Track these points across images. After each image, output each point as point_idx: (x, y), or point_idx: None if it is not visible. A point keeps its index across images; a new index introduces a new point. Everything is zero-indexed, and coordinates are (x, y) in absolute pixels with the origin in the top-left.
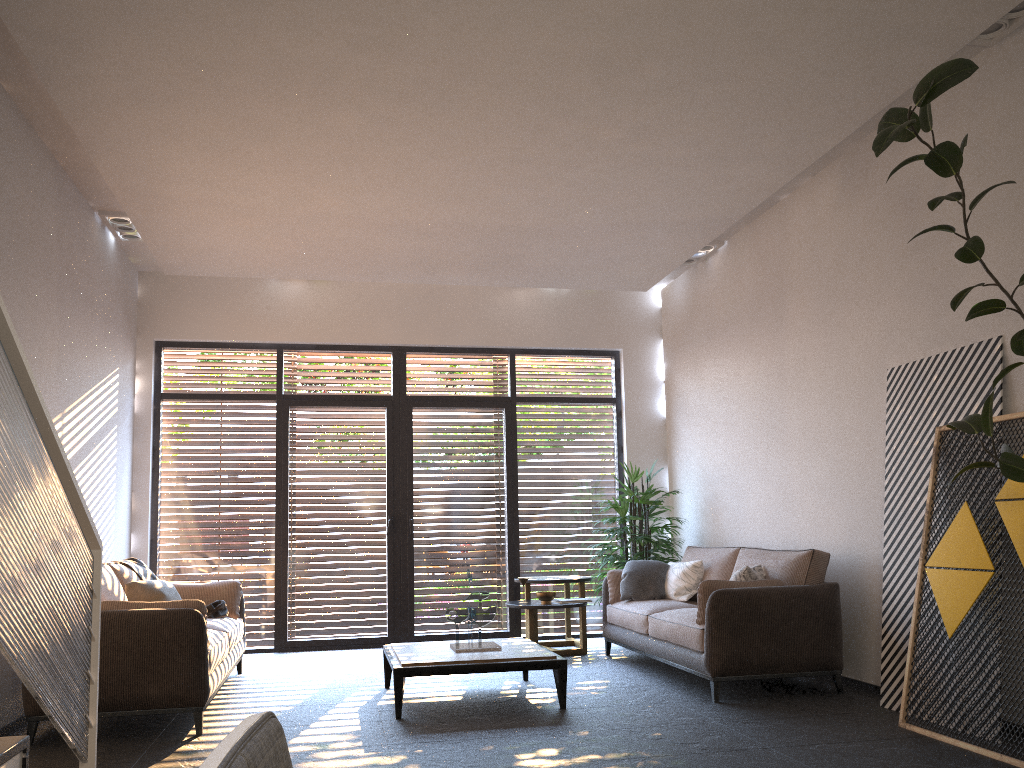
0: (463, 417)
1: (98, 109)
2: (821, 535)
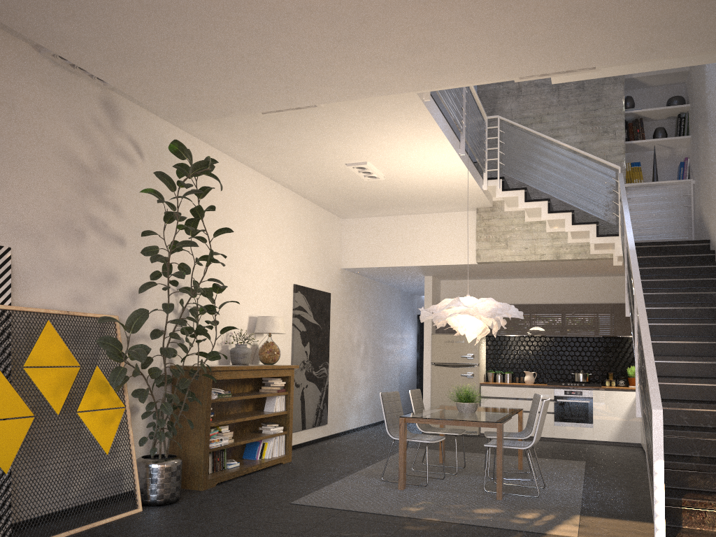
0: None
1: None
2: None
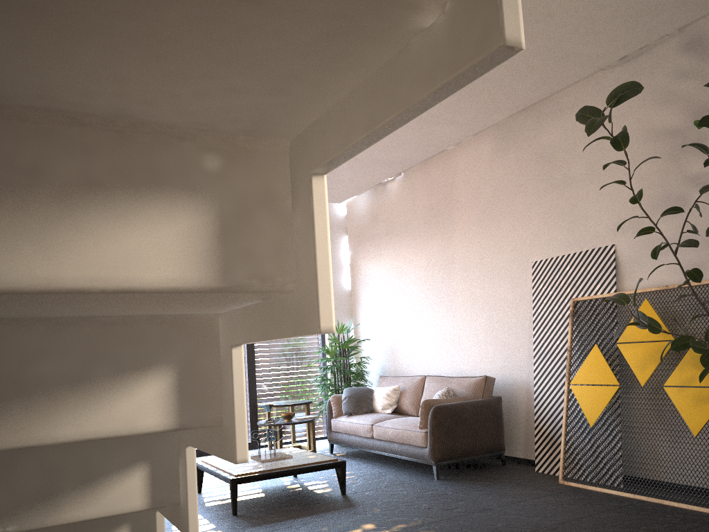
0: None
1: None
2: (481, 366)
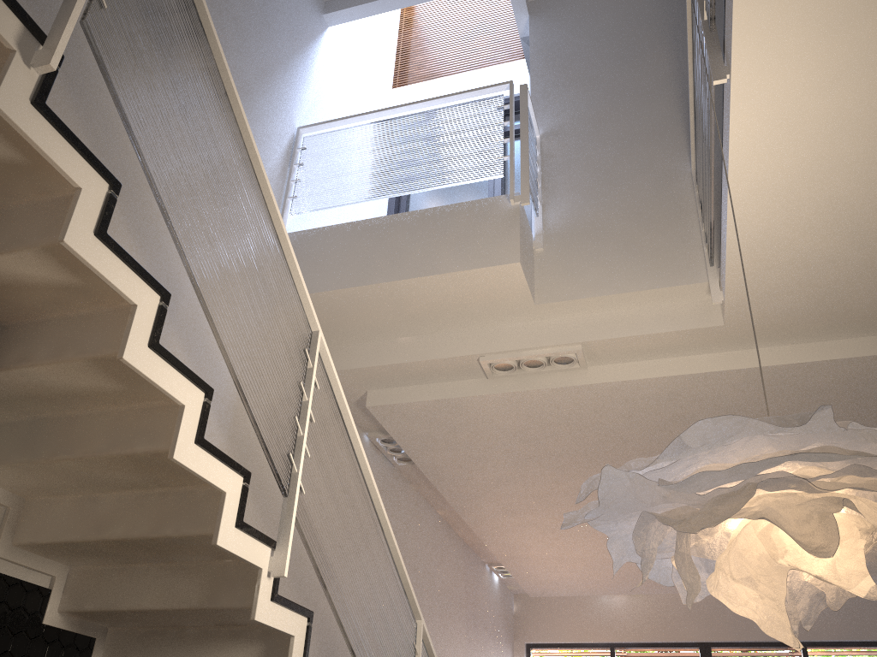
0: None
1: (485, 520)
2: None
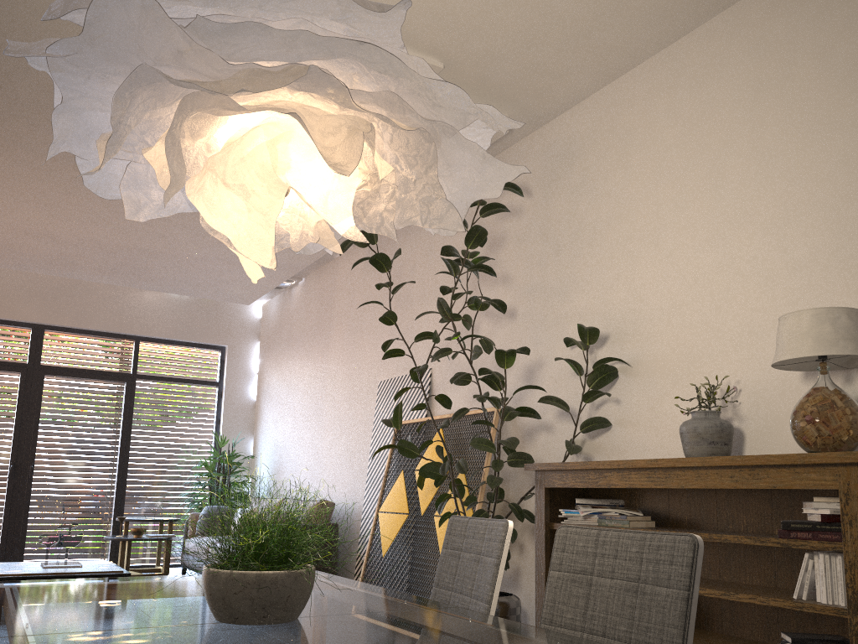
0: (89, 386)
1: None
2: (336, 491)
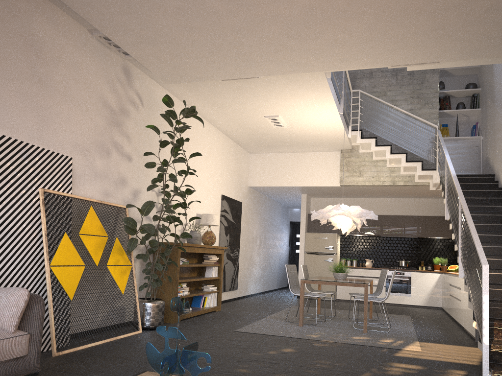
0: None
1: None
2: None
